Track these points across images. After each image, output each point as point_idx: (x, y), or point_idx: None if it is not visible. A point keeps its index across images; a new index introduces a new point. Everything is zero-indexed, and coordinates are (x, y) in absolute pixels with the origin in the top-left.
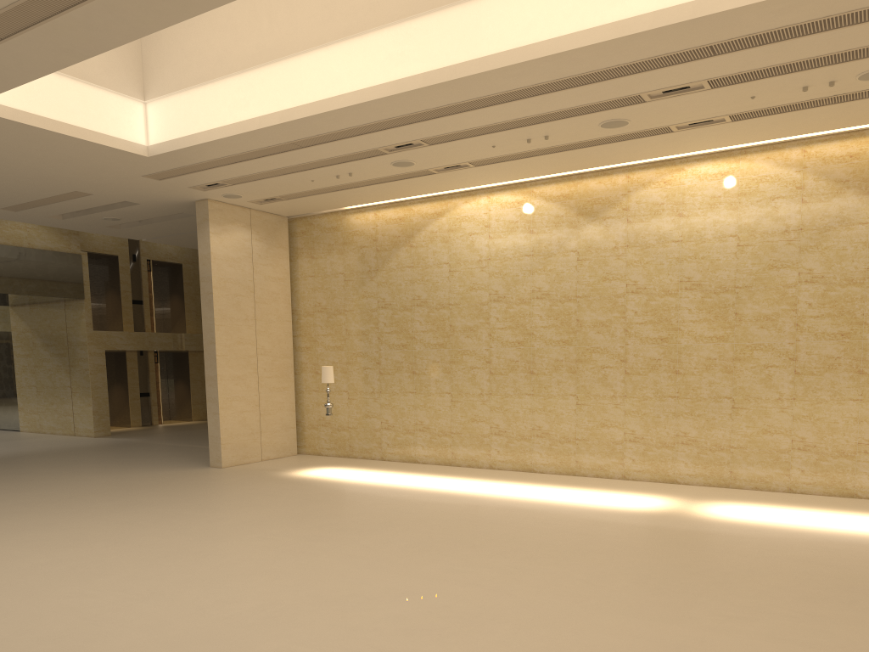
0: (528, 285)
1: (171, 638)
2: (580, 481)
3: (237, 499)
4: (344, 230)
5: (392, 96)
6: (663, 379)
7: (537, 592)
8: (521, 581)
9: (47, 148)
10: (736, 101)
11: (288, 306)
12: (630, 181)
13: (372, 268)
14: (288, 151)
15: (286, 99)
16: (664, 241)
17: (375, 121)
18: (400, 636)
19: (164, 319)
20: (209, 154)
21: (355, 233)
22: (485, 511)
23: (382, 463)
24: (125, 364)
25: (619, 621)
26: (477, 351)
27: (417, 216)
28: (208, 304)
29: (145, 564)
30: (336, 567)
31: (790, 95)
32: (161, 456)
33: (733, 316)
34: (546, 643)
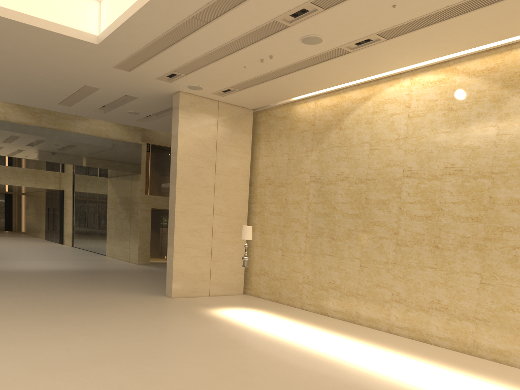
0: (441, 162)
1: None
2: (472, 364)
3: (130, 329)
4: (292, 118)
5: None
6: None
7: None
8: None
9: (23, 39)
10: None
11: (246, 179)
12: None
13: (309, 149)
14: (198, 29)
15: None
16: None
17: None
18: None
19: None
20: (138, 37)
21: (299, 120)
22: (328, 387)
23: (298, 311)
24: None
25: None
26: (387, 223)
27: (347, 101)
28: (174, 172)
29: None
30: None
31: None
32: (150, 282)
33: None
34: None
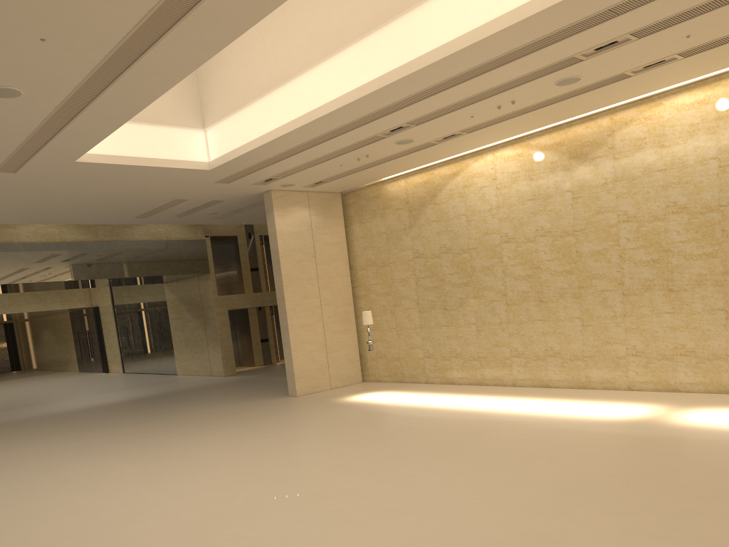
0: (532, 225)
1: (172, 525)
2: (586, 394)
3: (289, 422)
4: (383, 197)
5: (359, 99)
6: (658, 298)
7: (460, 492)
8: (454, 483)
9: (140, 176)
10: (673, 42)
11: (345, 264)
12: (613, 122)
13: (407, 226)
14: (307, 149)
15: (291, 113)
16: (649, 172)
17: (359, 118)
18: (326, 525)
19: None
20: (251, 160)
21: (391, 199)
22: (476, 424)
23: (425, 385)
24: (247, 318)
25: (506, 516)
26: (494, 287)
27: (437, 178)
28: (277, 270)
29: (192, 473)
30: (320, 473)
31: (726, 27)
32: (260, 389)
33: (720, 233)
34: (431, 532)
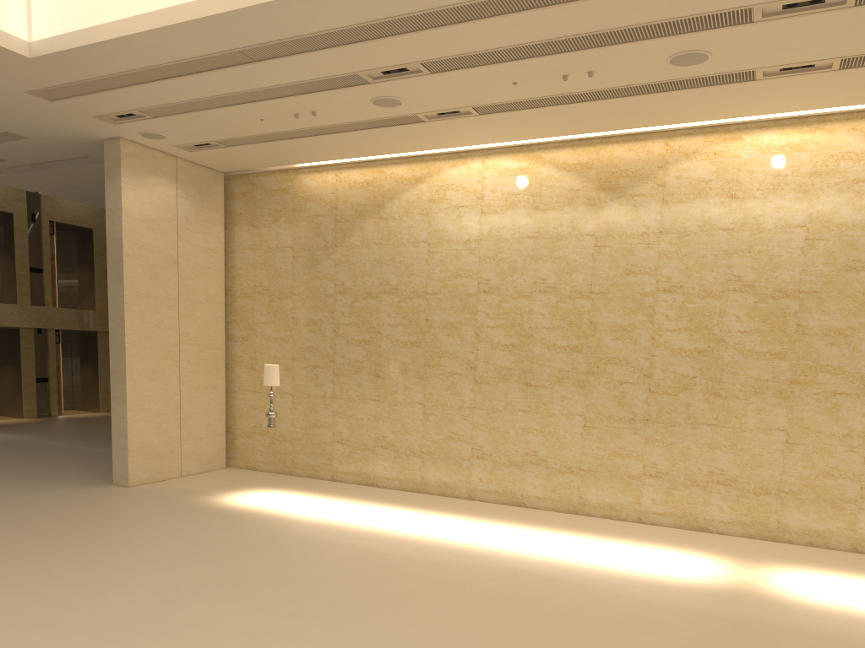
0: (529, 275)
1: None
2: (589, 525)
3: (145, 546)
4: (296, 193)
5: None
6: (697, 402)
7: None
8: None
9: None
10: None
11: (220, 285)
12: (669, 149)
13: (330, 243)
14: (233, 66)
15: None
16: (710, 228)
17: (366, 22)
18: None
19: (69, 292)
20: (119, 60)
21: (309, 198)
22: (493, 579)
23: (333, 485)
24: (18, 343)
25: None
26: (459, 354)
27: (389, 180)
28: (116, 275)
29: None
30: None
31: None
32: (52, 464)
33: (795, 328)
34: None
